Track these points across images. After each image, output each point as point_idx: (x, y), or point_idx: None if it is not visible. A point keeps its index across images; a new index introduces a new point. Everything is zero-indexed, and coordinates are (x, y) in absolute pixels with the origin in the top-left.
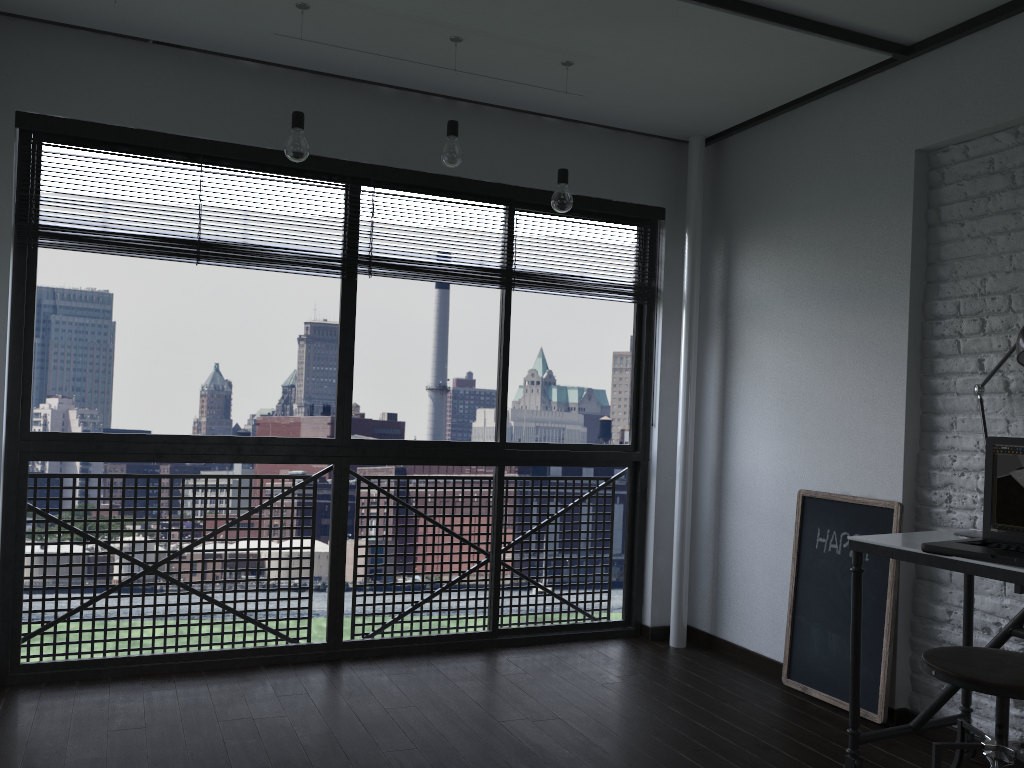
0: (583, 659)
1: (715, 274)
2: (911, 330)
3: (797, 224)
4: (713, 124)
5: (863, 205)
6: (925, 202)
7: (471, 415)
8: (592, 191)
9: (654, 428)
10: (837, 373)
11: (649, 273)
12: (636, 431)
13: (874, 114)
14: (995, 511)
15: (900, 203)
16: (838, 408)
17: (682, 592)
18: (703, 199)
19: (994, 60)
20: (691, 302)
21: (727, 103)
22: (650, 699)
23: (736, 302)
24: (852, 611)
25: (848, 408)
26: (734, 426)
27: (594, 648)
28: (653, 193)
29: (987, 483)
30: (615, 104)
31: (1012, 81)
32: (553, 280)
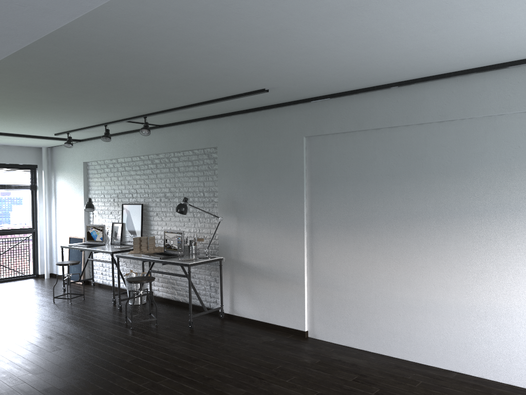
0: (17, 283)
1: (52, 182)
2: (84, 200)
3: (66, 173)
4: (46, 146)
5: (76, 171)
6: (86, 173)
7: (10, 209)
8: (14, 162)
9: (38, 222)
10: (74, 209)
11: (34, 181)
12: (33, 223)
13: (77, 151)
14: (87, 237)
15: (81, 173)
16: (75, 217)
17: (47, 264)
18: (49, 161)
19: (92, 147)
20: (45, 190)
21: (46, 144)
22: (30, 287)
23: (57, 190)
24: (61, 259)
25: (76, 217)
26: (58, 221)
27: (22, 281)
28: (33, 161)
29: (86, 232)
30: (16, 144)
31: (94, 153)
32: (4, 186)
